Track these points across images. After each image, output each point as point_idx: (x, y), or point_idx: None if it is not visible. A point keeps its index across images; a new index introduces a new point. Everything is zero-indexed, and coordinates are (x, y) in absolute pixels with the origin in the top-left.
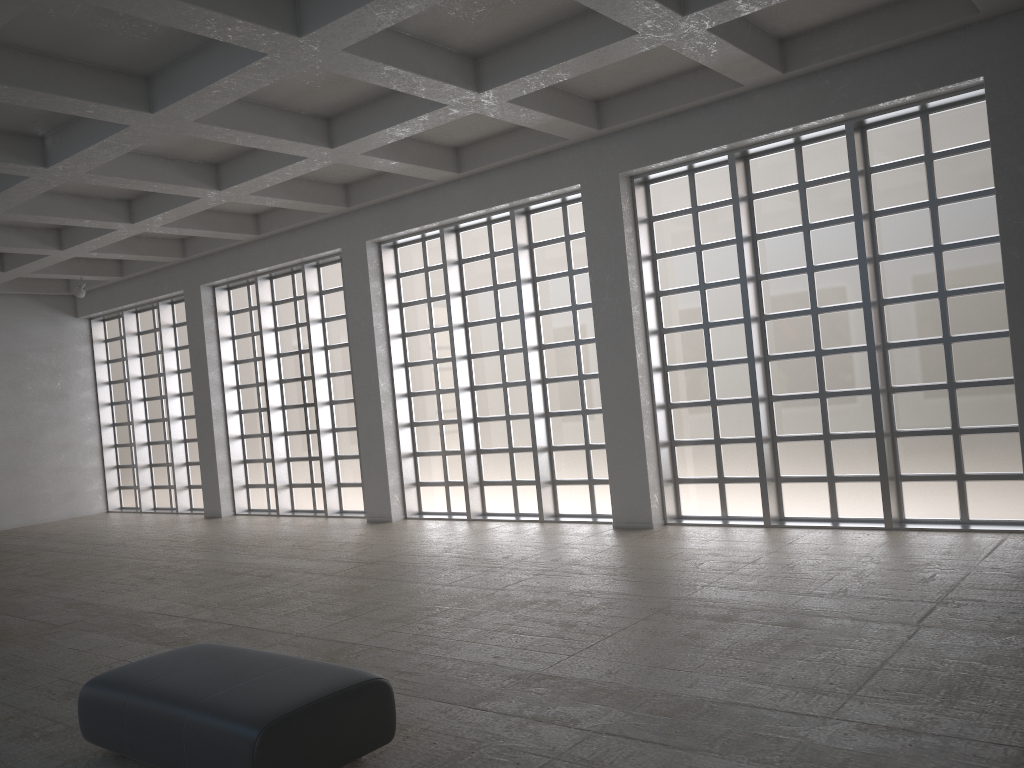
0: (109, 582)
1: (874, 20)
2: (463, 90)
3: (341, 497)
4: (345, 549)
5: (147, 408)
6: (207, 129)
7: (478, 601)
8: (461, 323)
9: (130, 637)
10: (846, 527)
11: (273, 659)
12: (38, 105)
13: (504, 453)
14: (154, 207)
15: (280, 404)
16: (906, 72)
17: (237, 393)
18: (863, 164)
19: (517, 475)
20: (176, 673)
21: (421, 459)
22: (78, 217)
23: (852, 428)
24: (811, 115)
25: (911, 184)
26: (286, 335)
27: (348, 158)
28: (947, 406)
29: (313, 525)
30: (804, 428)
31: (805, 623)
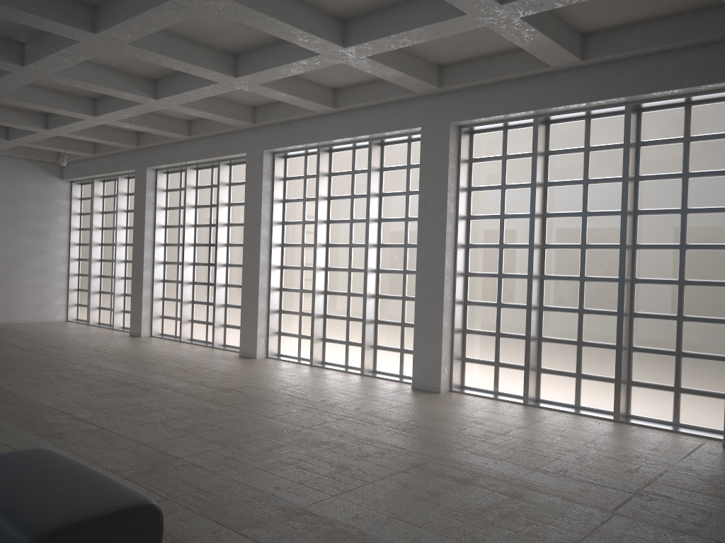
0: (35, 377)
1: (657, 27)
2: (331, 44)
3: (225, 335)
4: (212, 376)
5: (103, 251)
6: (139, 51)
7: (286, 435)
8: (324, 220)
9: (22, 425)
10: (584, 414)
11: (80, 473)
12: (7, 17)
13: (343, 320)
14: (111, 106)
15: (192, 261)
16: (677, 70)
17: (164, 249)
18: (635, 138)
19: (350, 337)
20: (0, 474)
21: (284, 315)
22: (54, 107)
23: (600, 339)
24: (599, 95)
25: (670, 158)
26: (202, 212)
27: (249, 86)
28: (674, 333)
29: (200, 353)
30: (563, 334)
31: (524, 496)
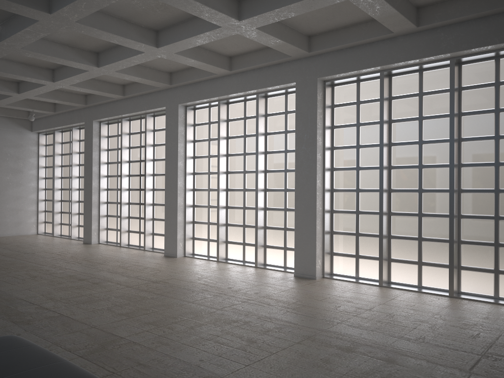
0: (11, 276)
1: None
2: (230, 18)
3: (153, 240)
4: (145, 271)
5: (62, 182)
6: (84, 28)
7: (204, 316)
8: (224, 154)
9: None
10: (426, 292)
11: (41, 357)
12: None
13: (240, 227)
14: (65, 74)
15: (127, 187)
16: (490, 31)
17: (107, 179)
18: (458, 84)
19: (246, 240)
20: None
21: (196, 225)
22: (23, 75)
23: (435, 235)
24: (431, 53)
25: (485, 98)
26: (134, 151)
27: (167, 55)
28: (493, 229)
29: (135, 254)
30: (407, 232)
31: (397, 360)
